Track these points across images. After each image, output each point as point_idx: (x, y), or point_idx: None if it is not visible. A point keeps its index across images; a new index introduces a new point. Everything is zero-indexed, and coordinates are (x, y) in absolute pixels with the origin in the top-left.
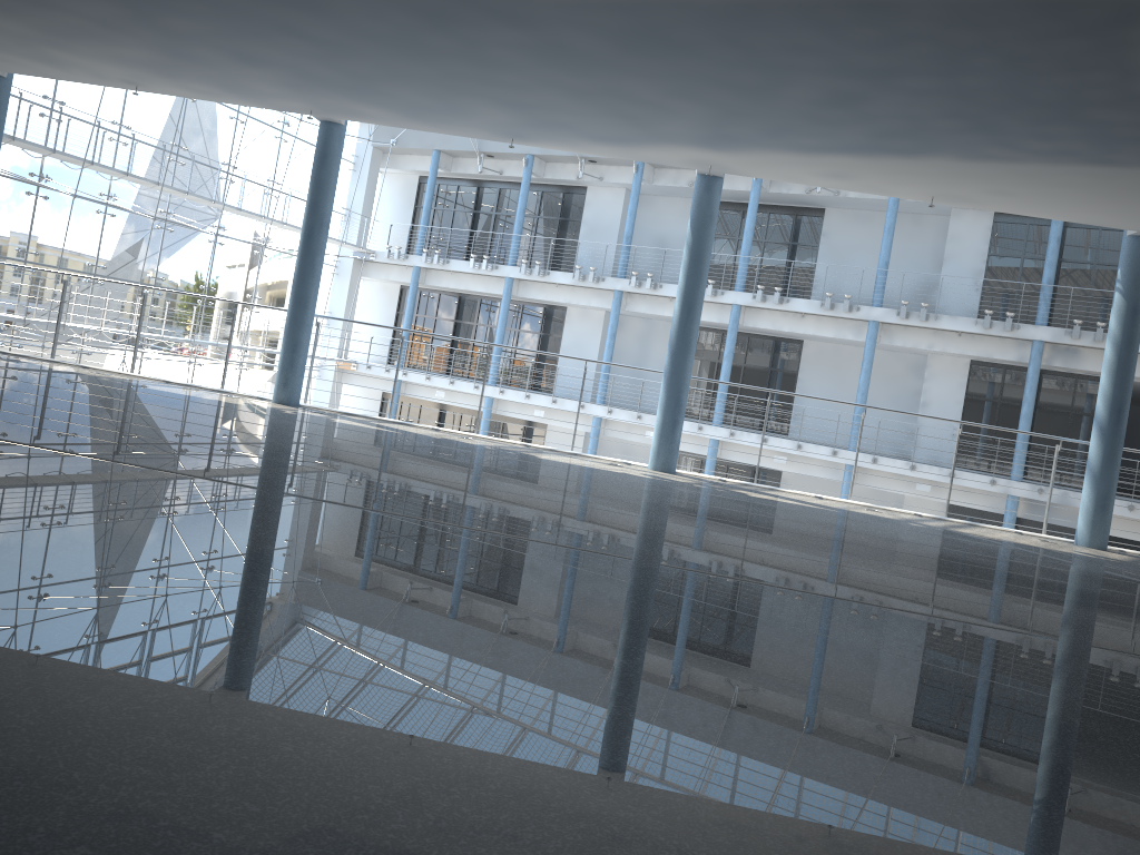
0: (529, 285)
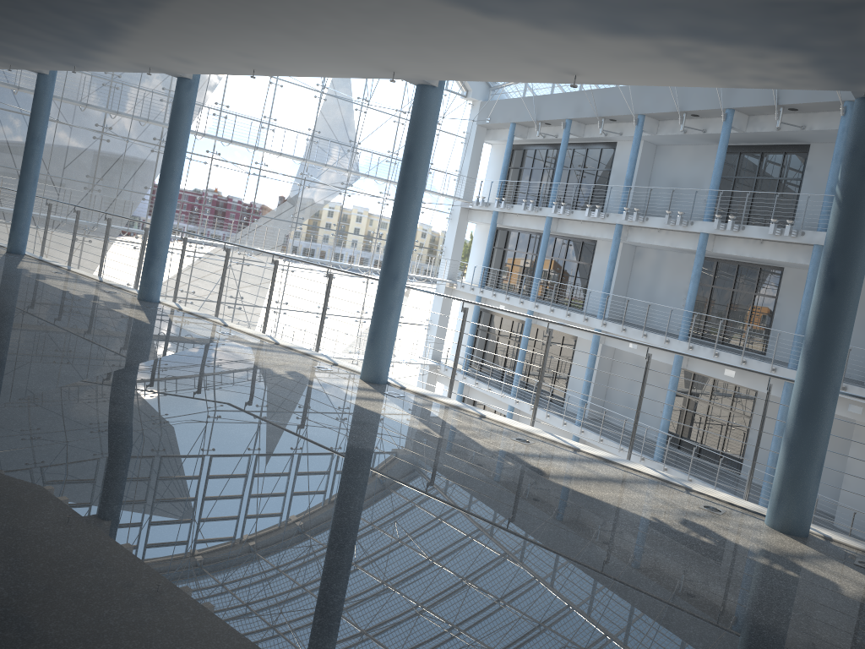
0: (564, 223)
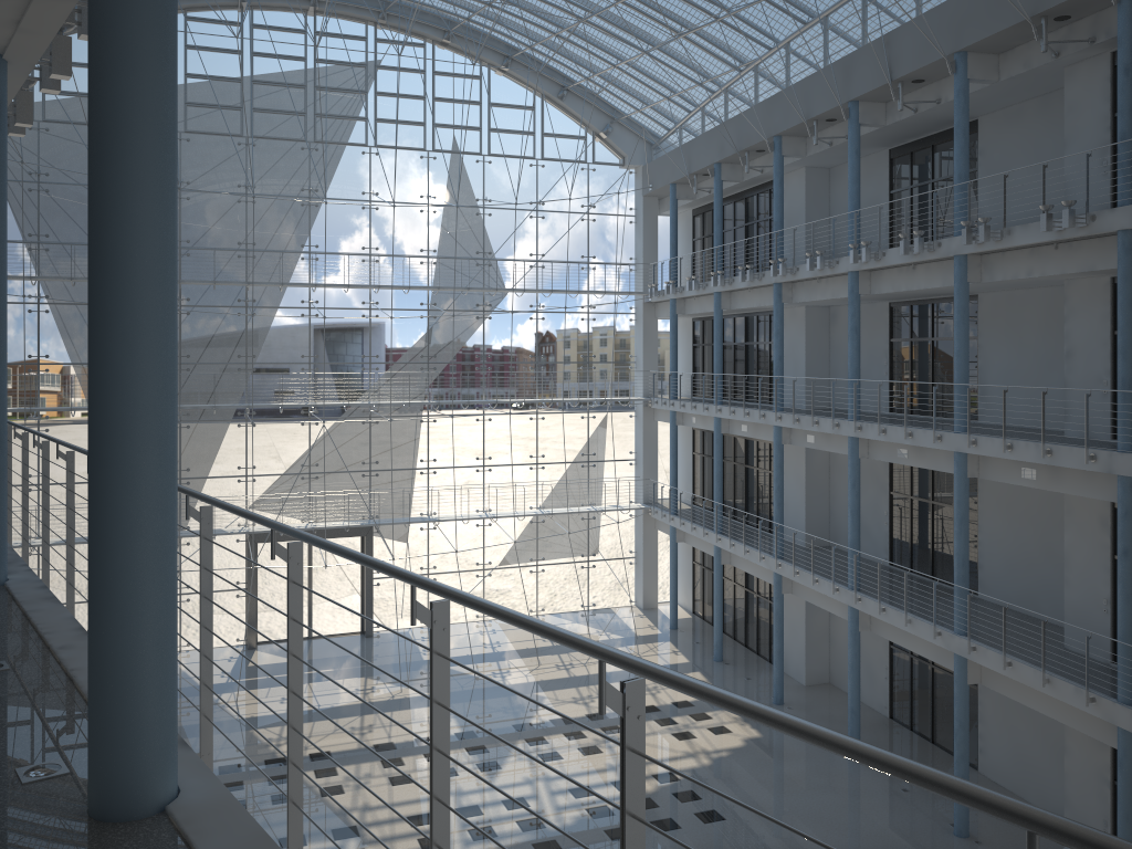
0: (735, 295)
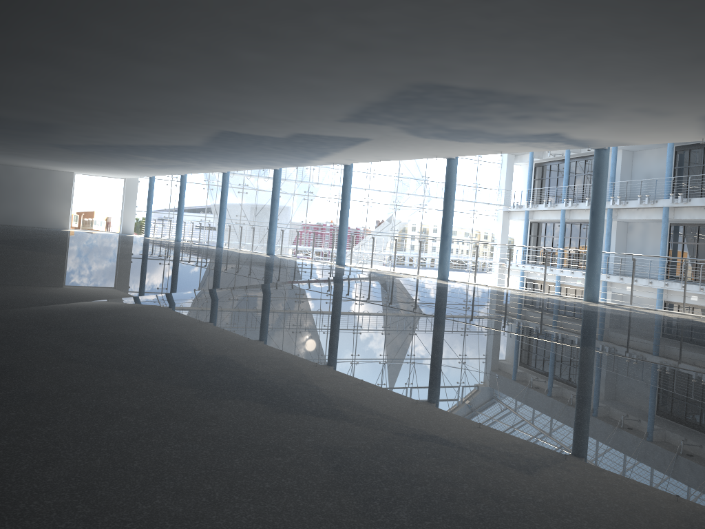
0: (574, 212)
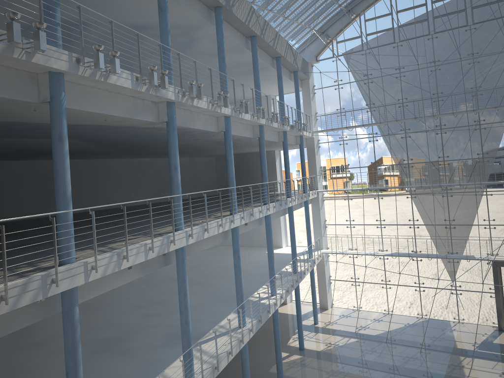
0: None
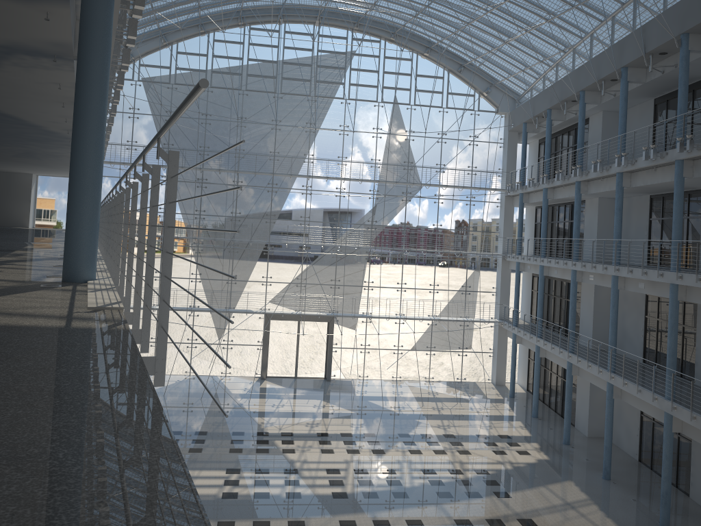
0: (556, 190)
